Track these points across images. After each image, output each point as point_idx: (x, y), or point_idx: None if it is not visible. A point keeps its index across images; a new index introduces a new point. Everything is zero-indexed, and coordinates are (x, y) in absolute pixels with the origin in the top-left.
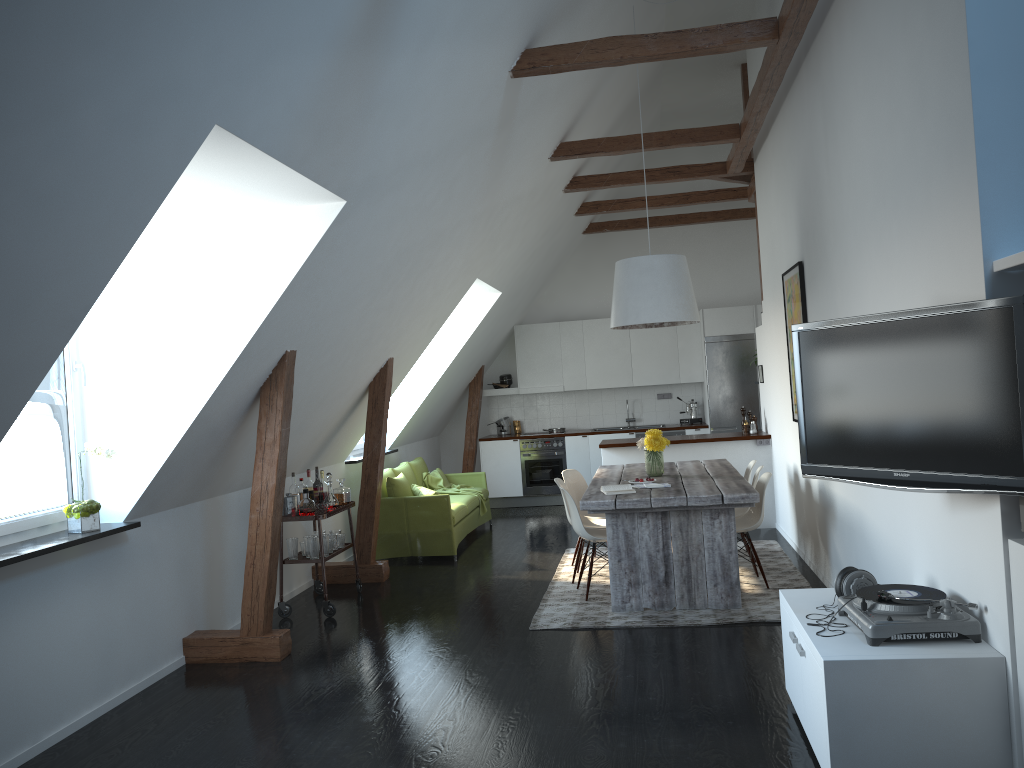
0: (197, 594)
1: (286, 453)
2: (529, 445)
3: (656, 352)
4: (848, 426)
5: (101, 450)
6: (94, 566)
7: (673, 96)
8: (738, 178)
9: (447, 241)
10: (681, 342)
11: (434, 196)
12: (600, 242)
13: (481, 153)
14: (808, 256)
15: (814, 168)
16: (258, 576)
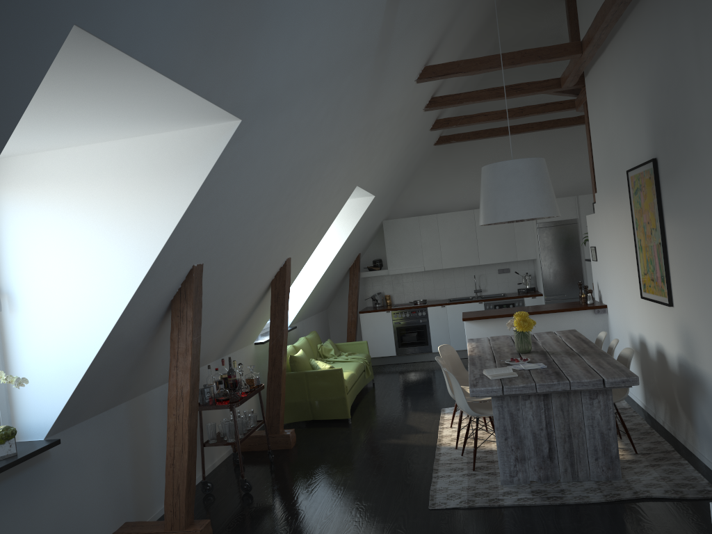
0: (125, 488)
1: (198, 359)
2: (399, 315)
3: (497, 237)
4: None
5: (12, 378)
6: (13, 490)
7: (506, 29)
8: (568, 92)
9: (334, 156)
10: (517, 228)
11: (323, 114)
12: (447, 151)
13: (363, 74)
14: (665, 153)
15: (676, 70)
16: (178, 475)
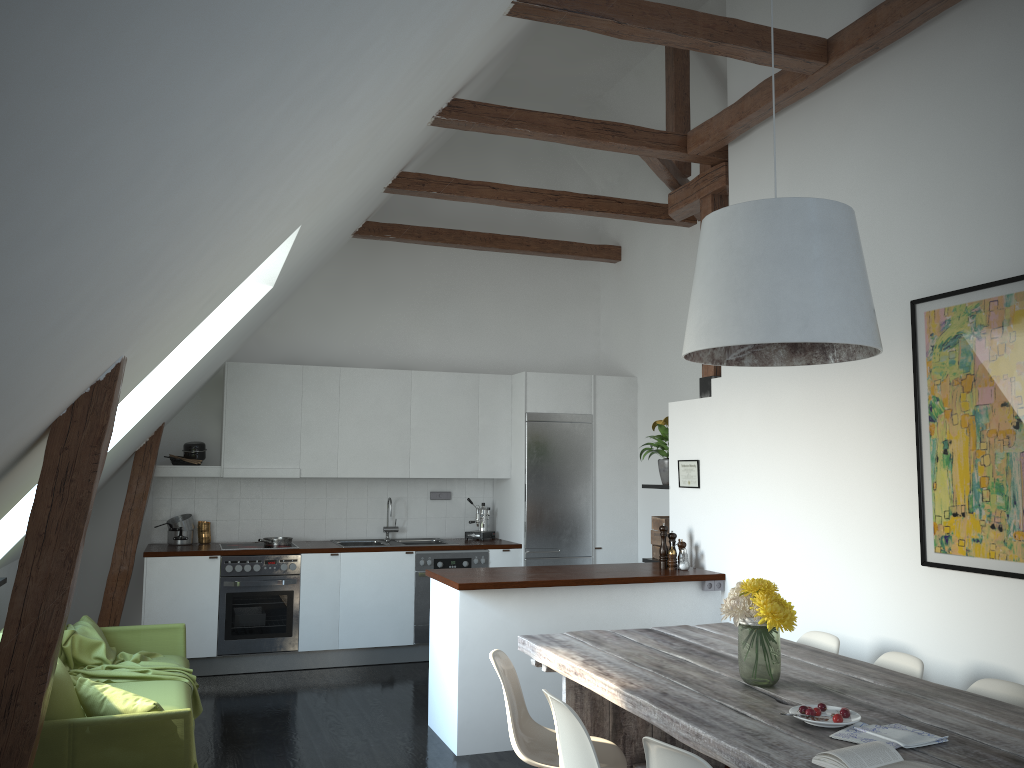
0: None
1: None
2: (238, 567)
3: (448, 428)
4: None
5: None
6: None
7: (541, 50)
8: (673, 172)
9: (399, 46)
10: (484, 417)
11: None
12: (367, 256)
13: None
14: None
15: None
16: None
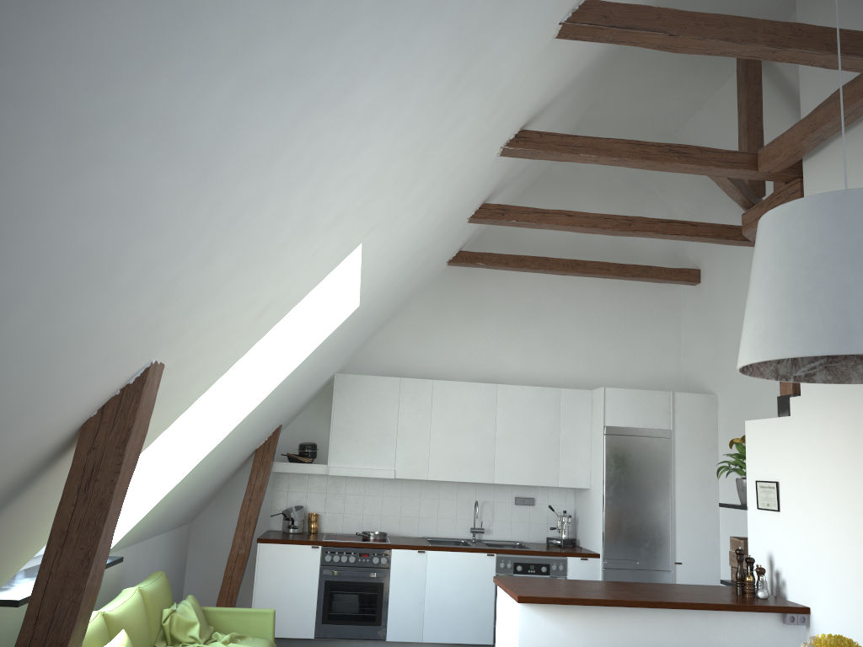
0: None
1: None
2: (336, 557)
3: (530, 439)
4: None
5: None
6: None
7: (616, 91)
8: (745, 192)
9: (402, 42)
10: (565, 429)
11: None
12: (462, 282)
13: None
14: None
15: None
16: None
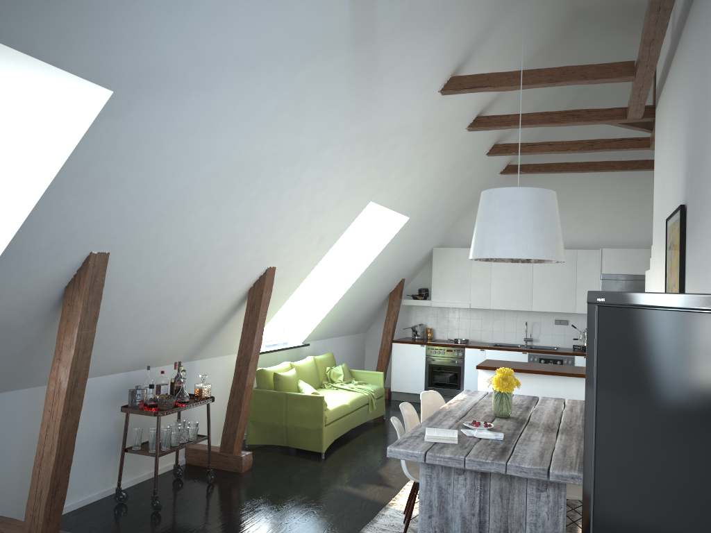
0: (8, 479)
1: (88, 356)
2: (433, 351)
3: (556, 283)
4: (667, 512)
5: None
6: None
7: (588, 52)
8: (640, 125)
9: (313, 160)
10: (580, 276)
11: (274, 107)
12: (517, 182)
13: (334, 68)
14: (691, 199)
15: (705, 92)
16: (43, 478)
